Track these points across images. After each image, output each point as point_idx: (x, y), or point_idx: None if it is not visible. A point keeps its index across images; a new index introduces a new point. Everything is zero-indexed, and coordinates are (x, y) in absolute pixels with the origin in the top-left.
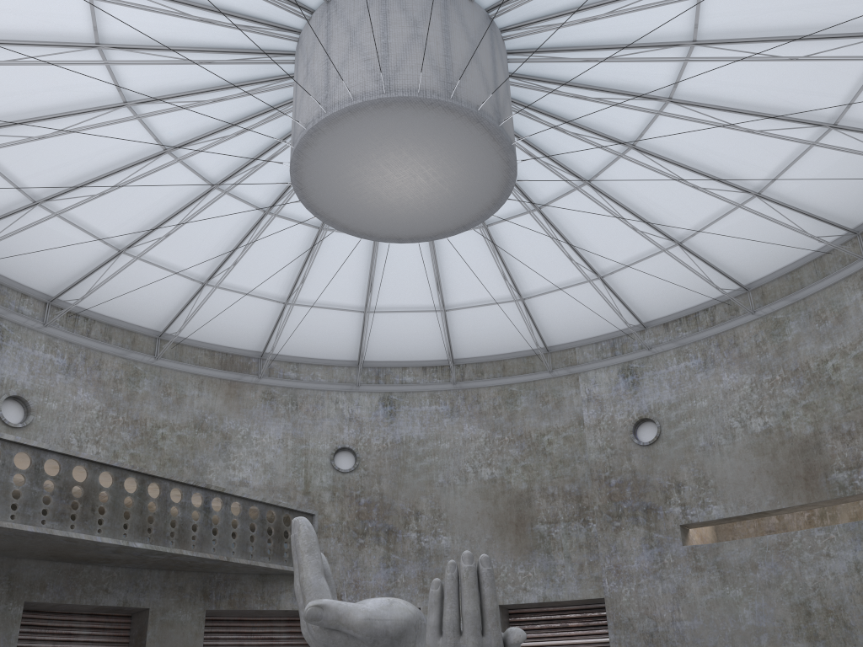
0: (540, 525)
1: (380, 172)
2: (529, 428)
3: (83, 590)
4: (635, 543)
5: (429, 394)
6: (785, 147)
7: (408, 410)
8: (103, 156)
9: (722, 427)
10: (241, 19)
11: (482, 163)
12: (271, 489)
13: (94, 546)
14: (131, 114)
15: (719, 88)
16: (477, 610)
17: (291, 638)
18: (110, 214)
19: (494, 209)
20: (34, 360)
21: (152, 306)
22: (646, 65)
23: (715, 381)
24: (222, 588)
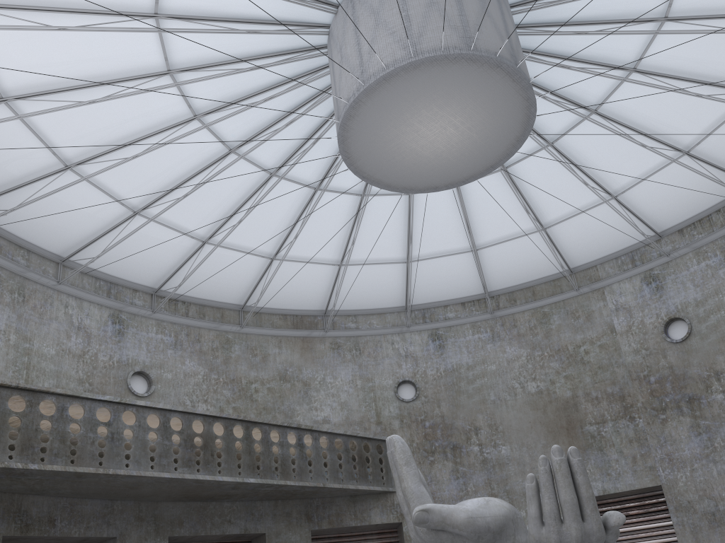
0: (589, 426)
1: (415, 130)
2: (565, 342)
3: (211, 522)
4: (683, 432)
5: (470, 325)
6: None
7: (454, 342)
8: (182, 164)
9: None
10: (280, 25)
11: (504, 104)
12: (349, 423)
13: (217, 485)
14: (200, 125)
15: None
16: (574, 498)
17: None
18: (193, 212)
19: (518, 145)
20: (149, 341)
21: (233, 284)
22: None
23: None
24: (321, 510)
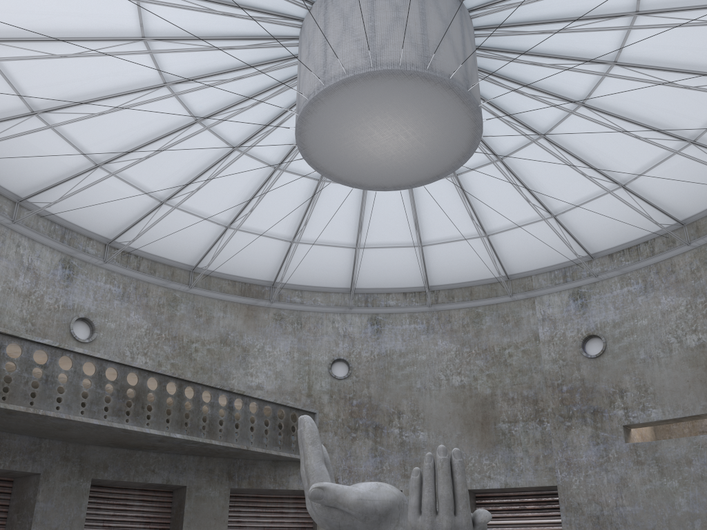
0: (502, 424)
1: (368, 132)
2: (493, 343)
3: (135, 470)
4: (584, 440)
5: (409, 315)
6: None
7: (391, 328)
8: (148, 127)
9: (660, 342)
10: (255, 12)
11: (453, 122)
12: (281, 392)
13: (144, 436)
14: (169, 92)
15: (659, 51)
16: (450, 494)
17: (297, 513)
18: (154, 173)
19: (463, 161)
20: (97, 290)
21: (186, 245)
22: (594, 34)
23: (654, 303)
24: (243, 471)
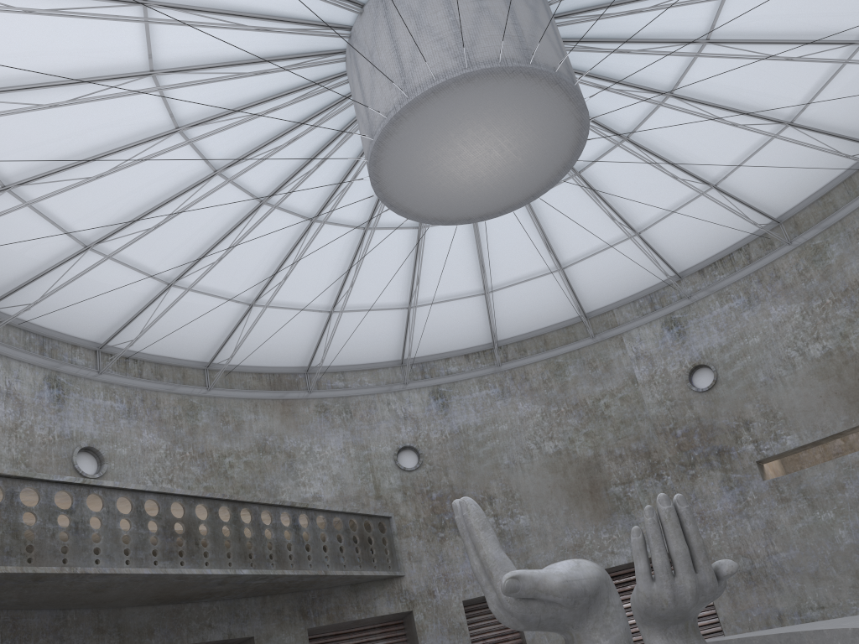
0: (614, 487)
1: (457, 151)
2: (583, 395)
3: (188, 629)
4: (714, 487)
5: (477, 380)
6: (816, 72)
7: (459, 399)
8: (153, 188)
9: (780, 359)
10: (293, 24)
11: (556, 126)
12: (344, 499)
13: (203, 580)
14: (181, 139)
15: (754, 21)
16: (686, 548)
17: (388, 643)
18: (159, 247)
19: (563, 173)
20: (97, 409)
21: (199, 337)
22: (684, 9)
23: (763, 316)
24: (318, 604)
